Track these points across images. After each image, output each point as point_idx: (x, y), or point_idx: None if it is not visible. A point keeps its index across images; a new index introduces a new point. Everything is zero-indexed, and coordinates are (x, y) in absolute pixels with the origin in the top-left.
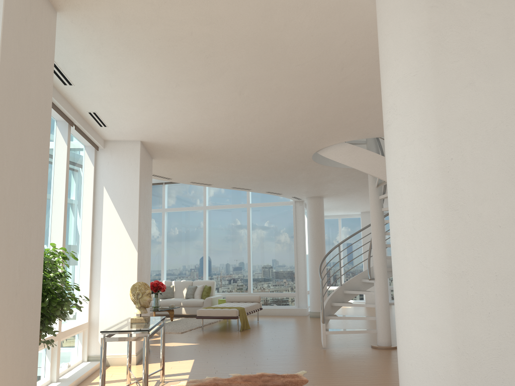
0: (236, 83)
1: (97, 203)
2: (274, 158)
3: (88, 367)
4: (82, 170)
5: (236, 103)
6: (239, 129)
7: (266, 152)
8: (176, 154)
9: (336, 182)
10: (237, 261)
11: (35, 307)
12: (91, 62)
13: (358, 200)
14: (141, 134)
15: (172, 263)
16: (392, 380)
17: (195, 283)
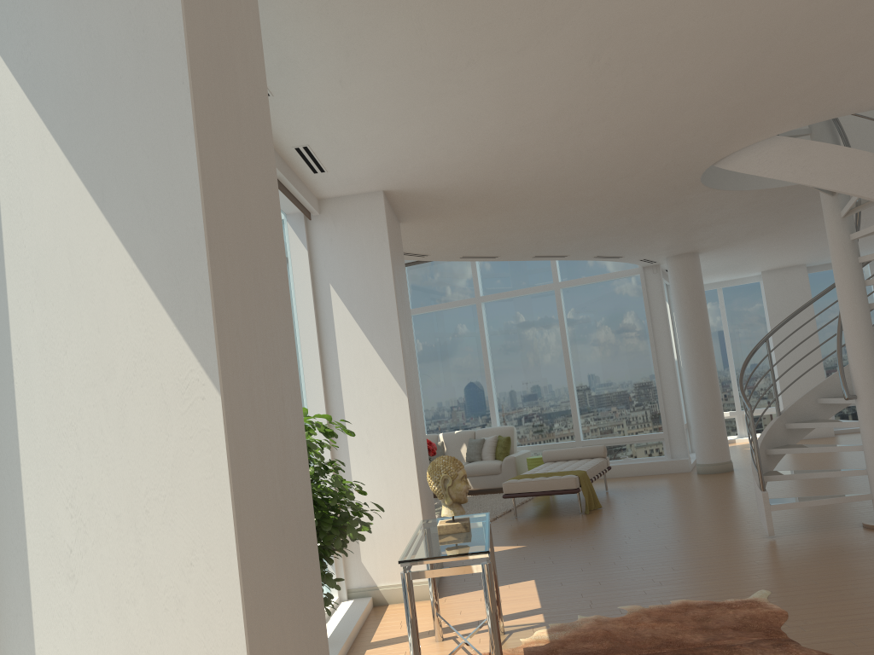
0: (590, 38)
1: (322, 317)
2: (626, 188)
3: (355, 611)
4: (289, 260)
5: (580, 83)
6: (572, 139)
7: (614, 178)
8: (443, 208)
9: (733, 220)
10: (548, 387)
11: (311, 545)
12: (309, 37)
13: (763, 250)
14: (385, 177)
15: (433, 403)
16: None
17: (480, 433)
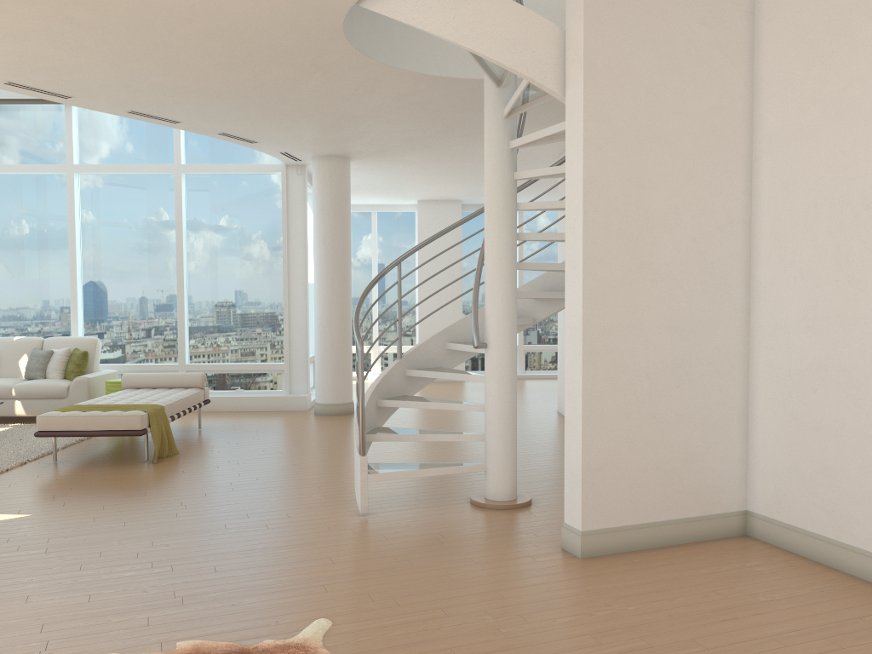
0: None
1: None
2: (238, 12)
3: None
4: None
5: None
6: None
7: None
8: None
9: (388, 117)
10: (153, 295)
11: None
12: None
13: (421, 172)
14: None
15: None
16: (578, 645)
17: (51, 343)
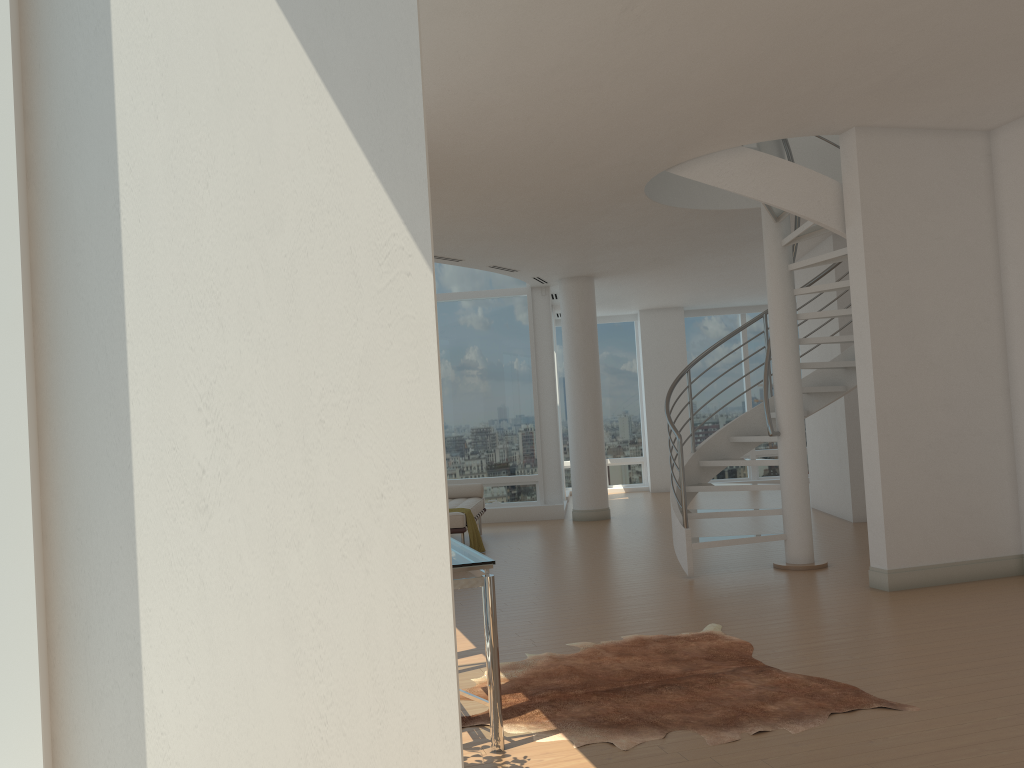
0: None
1: None
2: (569, 183)
3: None
4: None
5: (598, 35)
6: (550, 107)
7: (564, 167)
8: None
9: (648, 242)
10: None
11: None
12: None
13: (655, 284)
14: None
15: None
16: (909, 627)
17: None
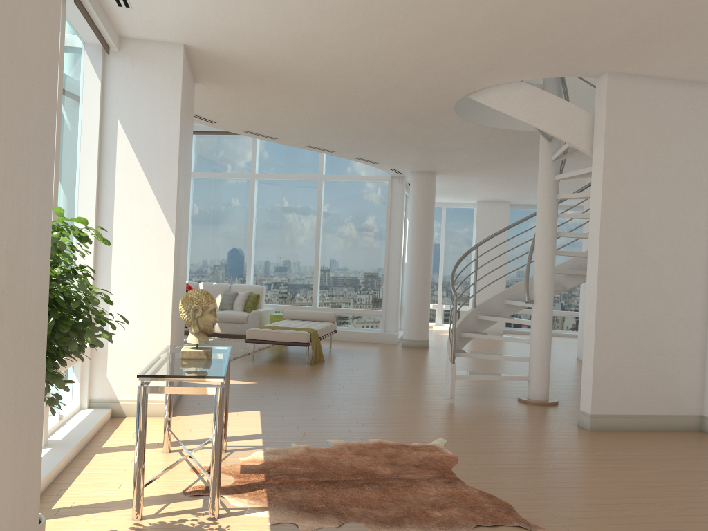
0: None
1: (106, 148)
2: (395, 99)
3: (93, 419)
4: (80, 87)
5: None
6: (362, 38)
7: (387, 87)
8: (237, 77)
9: (469, 150)
10: (298, 260)
11: (38, 340)
12: None
13: (483, 183)
14: (188, 30)
15: (199, 256)
16: (585, 462)
17: (235, 288)
